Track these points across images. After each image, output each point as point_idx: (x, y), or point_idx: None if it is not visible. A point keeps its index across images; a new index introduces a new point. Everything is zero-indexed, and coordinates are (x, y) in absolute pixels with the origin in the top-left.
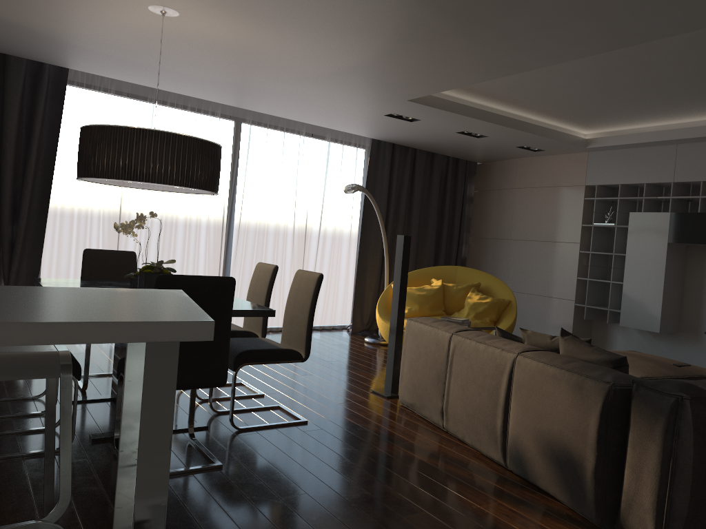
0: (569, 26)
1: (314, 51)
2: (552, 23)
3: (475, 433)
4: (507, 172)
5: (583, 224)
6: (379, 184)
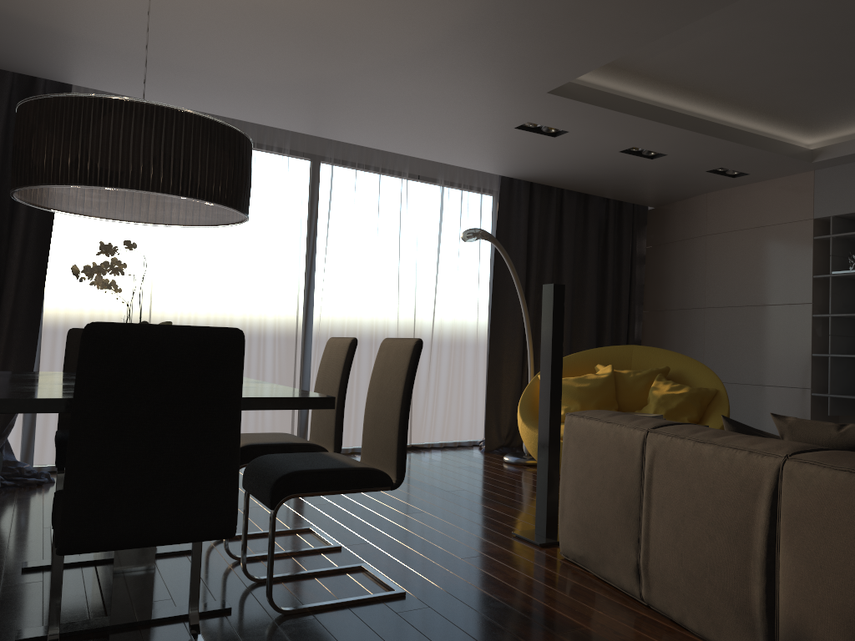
0: None
1: None
2: None
3: (706, 612)
4: (692, 214)
5: (815, 275)
6: (514, 240)
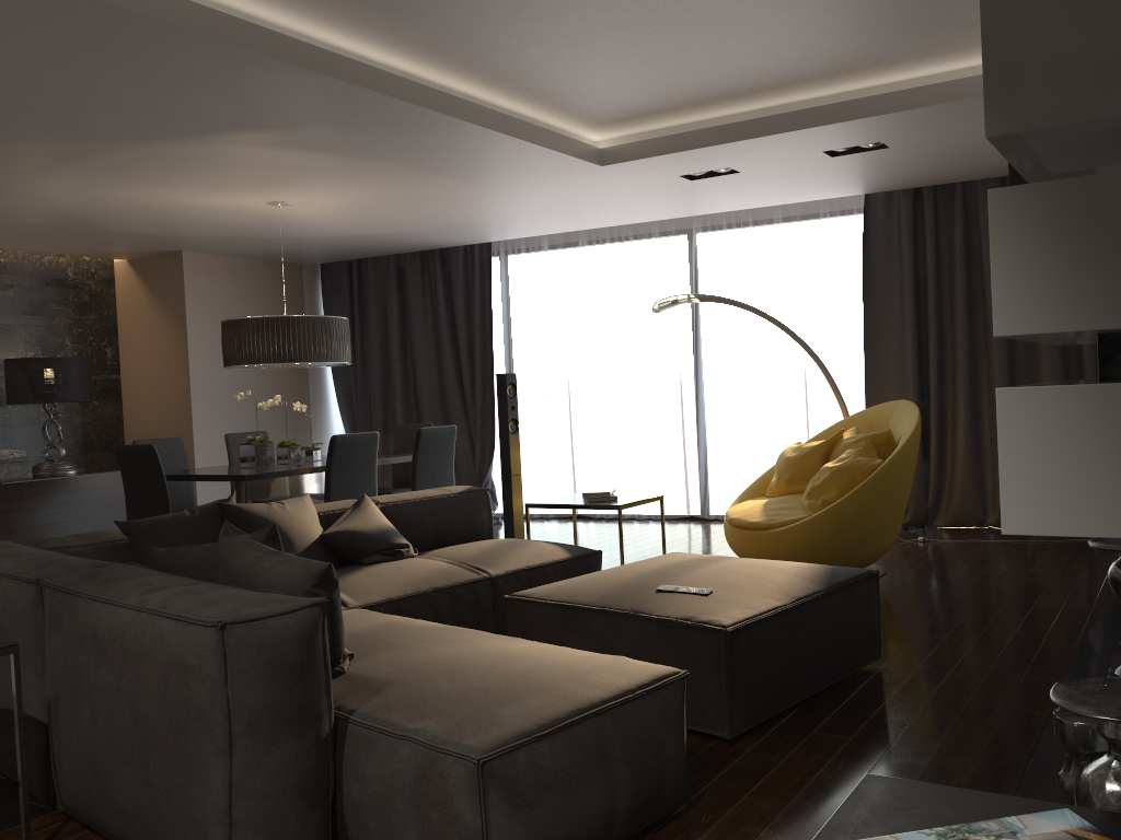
0: (221, 89)
1: (380, 180)
2: (217, 96)
3: None
4: None
5: None
6: (899, 267)
